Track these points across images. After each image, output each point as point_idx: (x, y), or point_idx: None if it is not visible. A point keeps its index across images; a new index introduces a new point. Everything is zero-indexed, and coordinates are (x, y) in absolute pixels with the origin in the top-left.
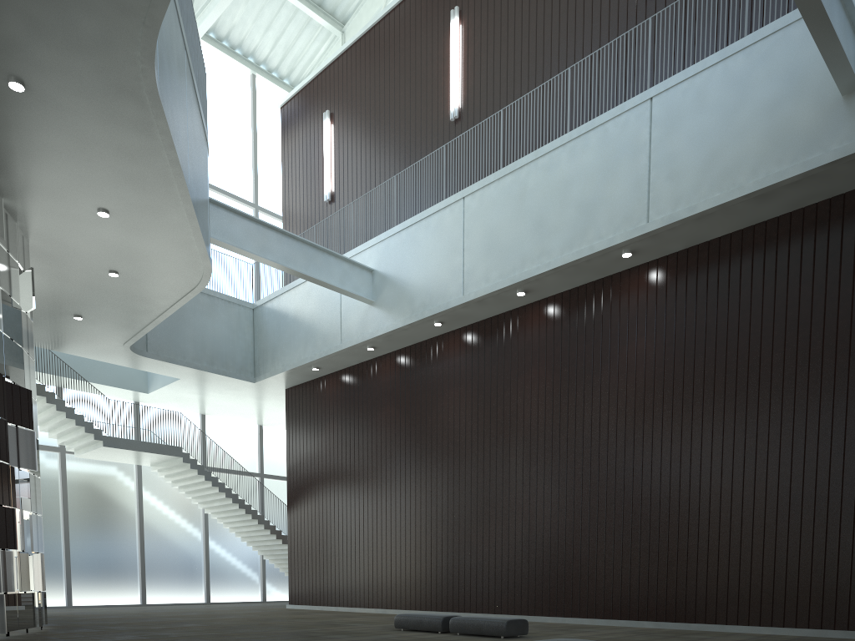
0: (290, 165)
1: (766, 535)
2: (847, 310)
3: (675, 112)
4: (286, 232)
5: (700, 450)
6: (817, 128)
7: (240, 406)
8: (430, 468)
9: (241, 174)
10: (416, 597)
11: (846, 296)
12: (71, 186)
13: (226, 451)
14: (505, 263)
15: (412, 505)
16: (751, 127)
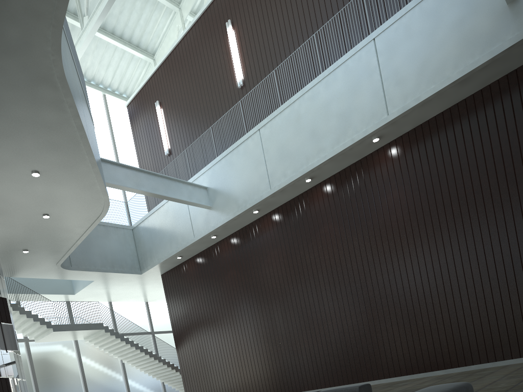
0: (139, 139)
1: (511, 297)
2: None
3: (392, 43)
4: (150, 172)
5: (452, 252)
6: (494, 29)
7: (133, 291)
8: (267, 303)
9: (107, 153)
10: (273, 387)
11: None
12: (12, 158)
13: (128, 322)
14: (295, 163)
15: (259, 329)
16: (447, 39)
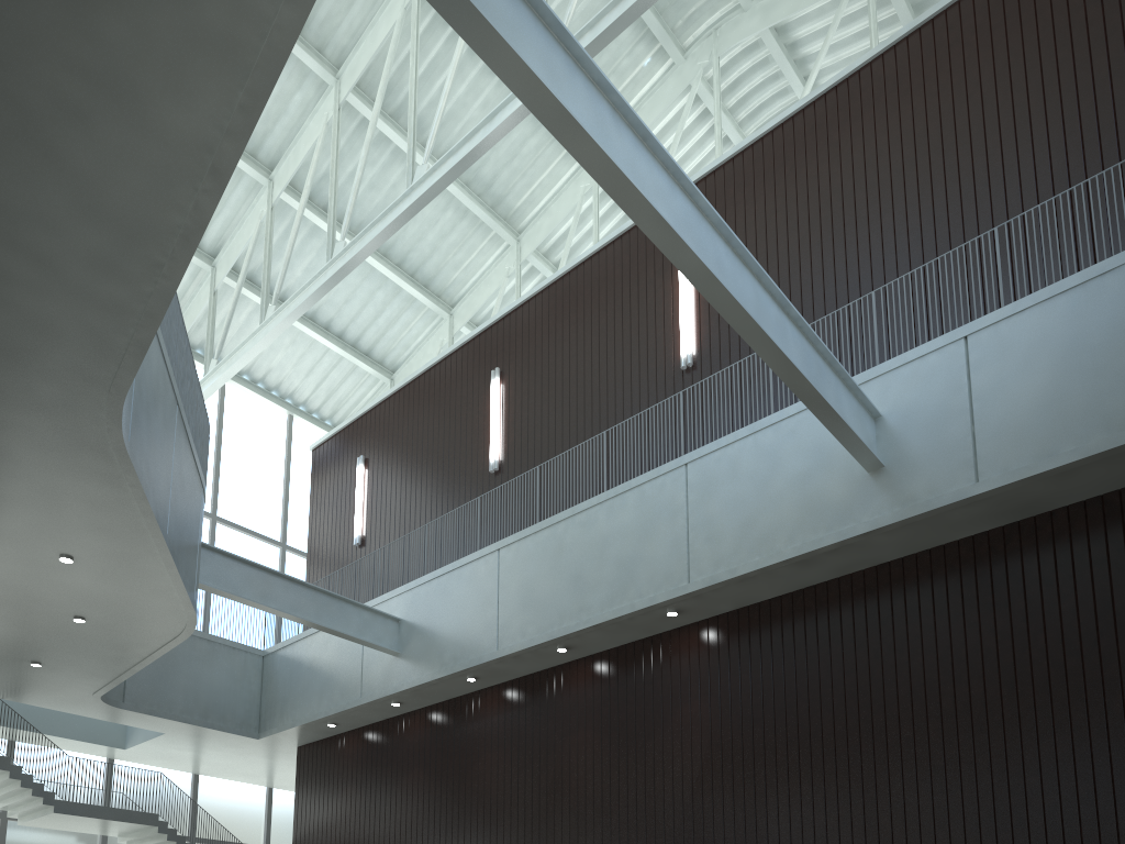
0: (318, 507)
1: None
2: (905, 678)
3: (710, 478)
4: (295, 579)
5: (767, 826)
6: (847, 501)
7: (243, 764)
8: (463, 843)
9: (269, 511)
10: None
11: (902, 664)
12: (29, 532)
13: (223, 819)
14: (542, 617)
15: None
16: (784, 496)
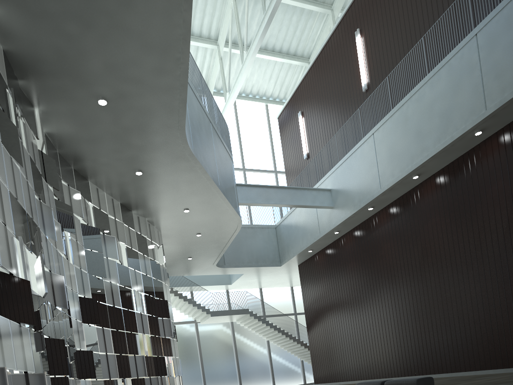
0: (285, 146)
1: None
2: None
3: (493, 36)
4: (278, 186)
5: None
6: None
7: (278, 279)
8: (379, 292)
9: (266, 157)
10: (382, 370)
11: None
12: (170, 204)
13: (275, 305)
14: (401, 163)
15: (372, 316)
16: None
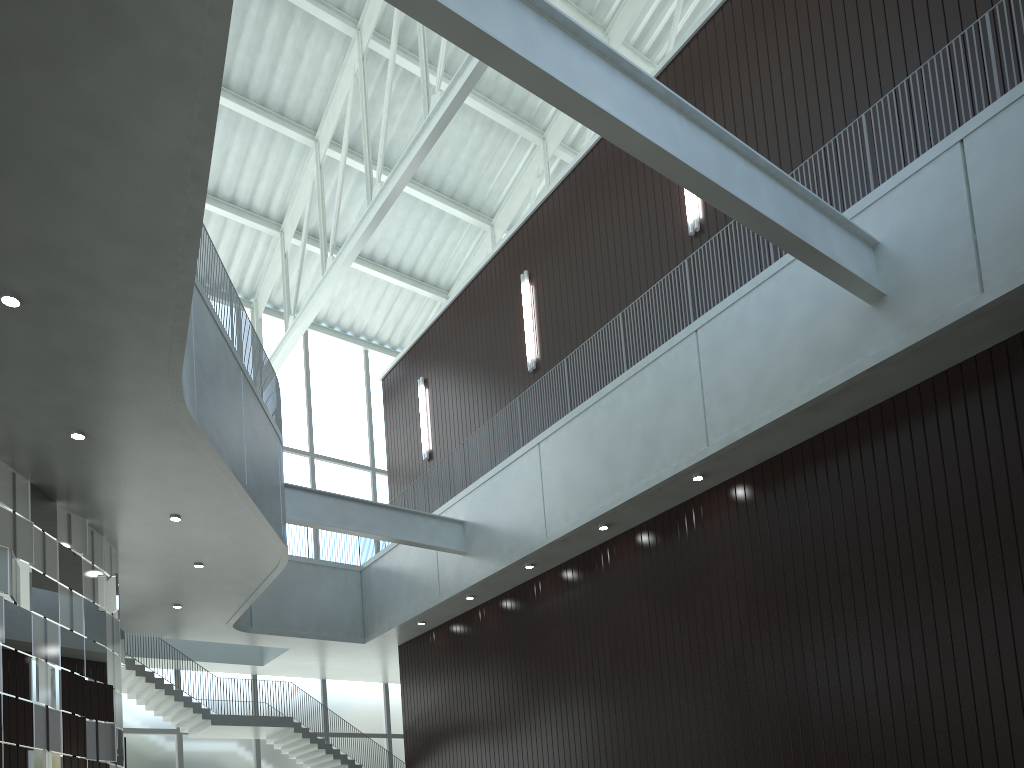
0: (392, 430)
1: (887, 758)
2: (929, 506)
3: (719, 340)
4: (367, 501)
5: (804, 669)
6: (852, 338)
7: (358, 666)
8: (538, 714)
9: (357, 441)
10: None
11: (925, 492)
12: (142, 501)
13: (350, 714)
14: (581, 500)
15: (524, 756)
16: (790, 344)
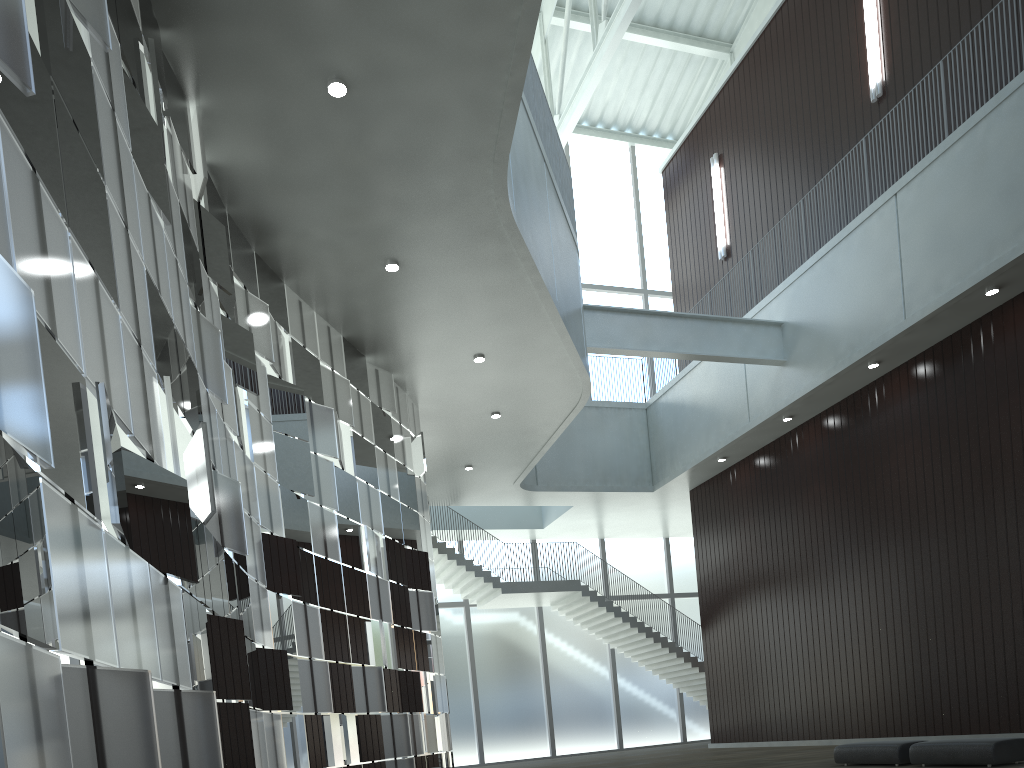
0: (676, 233)
1: None
2: None
3: None
4: (671, 313)
5: None
6: None
7: (641, 520)
8: (878, 551)
9: (626, 261)
10: (872, 720)
11: None
12: (447, 342)
13: (630, 575)
14: (963, 259)
15: (857, 603)
16: None
